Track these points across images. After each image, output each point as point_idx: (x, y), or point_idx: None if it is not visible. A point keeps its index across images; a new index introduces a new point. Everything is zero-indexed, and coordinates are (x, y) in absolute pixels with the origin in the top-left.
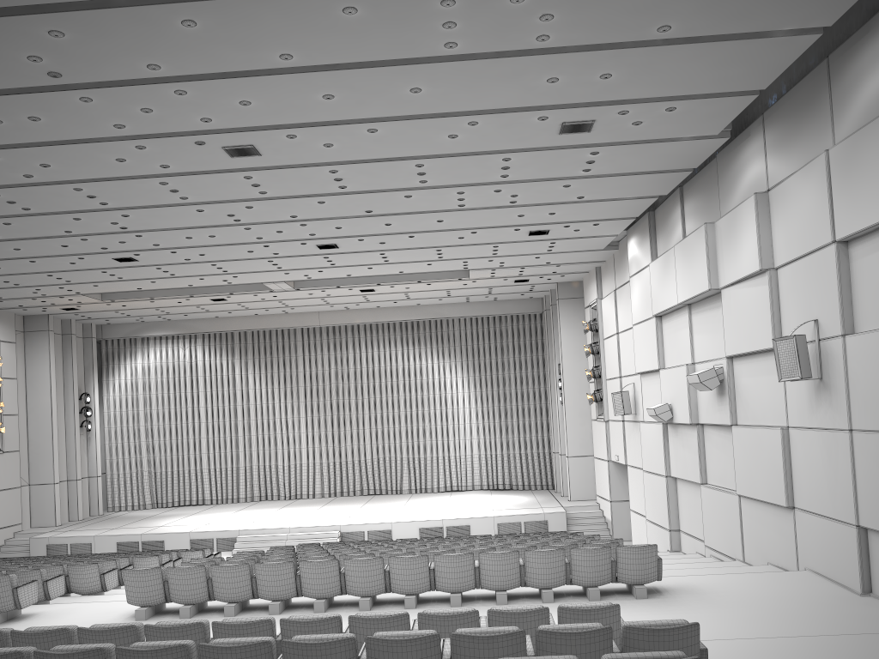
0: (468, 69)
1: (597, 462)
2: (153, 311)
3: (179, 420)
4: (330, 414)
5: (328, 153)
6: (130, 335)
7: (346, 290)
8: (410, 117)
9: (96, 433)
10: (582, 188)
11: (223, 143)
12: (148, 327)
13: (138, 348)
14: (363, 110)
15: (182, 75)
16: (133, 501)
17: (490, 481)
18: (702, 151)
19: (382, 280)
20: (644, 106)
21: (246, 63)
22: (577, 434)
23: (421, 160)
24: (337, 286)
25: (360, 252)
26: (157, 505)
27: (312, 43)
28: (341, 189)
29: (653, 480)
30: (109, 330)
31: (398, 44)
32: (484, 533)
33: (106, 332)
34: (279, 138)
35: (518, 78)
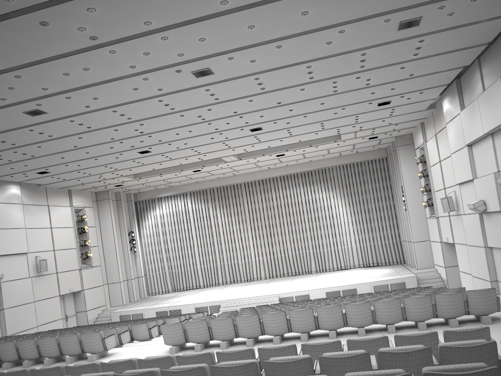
0: None
1: (433, 244)
2: (162, 182)
3: (182, 242)
4: (265, 230)
5: (253, 66)
6: (151, 197)
7: (268, 156)
8: (302, 33)
9: (139, 253)
10: (412, 68)
11: (191, 69)
12: (160, 191)
13: (156, 204)
14: (272, 33)
15: (164, 27)
16: (162, 289)
17: (364, 262)
18: (495, 28)
19: (288, 147)
20: (456, 0)
21: (201, 11)
22: (417, 228)
23: (309, 63)
24: (263, 154)
25: (275, 131)
26: (175, 290)
27: None
28: (262, 90)
29: (475, 251)
30: (140, 196)
31: None
32: (365, 292)
33: (139, 197)
34: (223, 61)
35: None
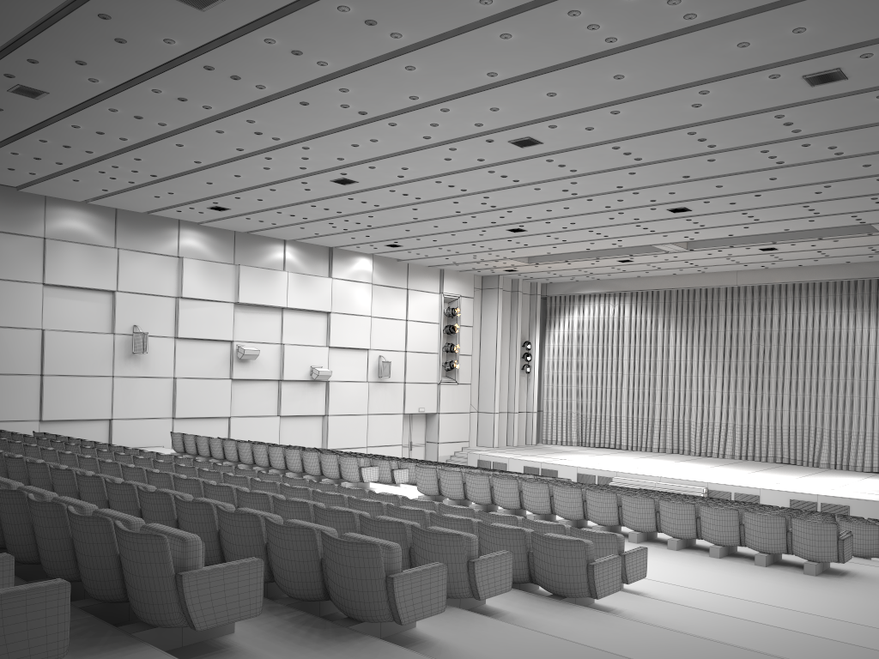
0: (648, 53)
1: None
2: (578, 272)
3: (605, 371)
4: (747, 375)
5: (595, 134)
6: (567, 293)
7: (744, 249)
8: (640, 96)
9: (534, 376)
10: None
11: (506, 138)
12: (582, 285)
13: (575, 304)
14: (590, 98)
15: (439, 98)
16: (562, 437)
17: None
18: None
19: (777, 238)
20: None
21: (469, 83)
22: None
23: (688, 129)
24: (730, 245)
25: (719, 213)
26: (581, 444)
27: (500, 62)
28: (638, 161)
29: None
30: (551, 288)
31: (566, 48)
32: (866, 517)
33: (549, 290)
34: (544, 129)
35: (704, 50)
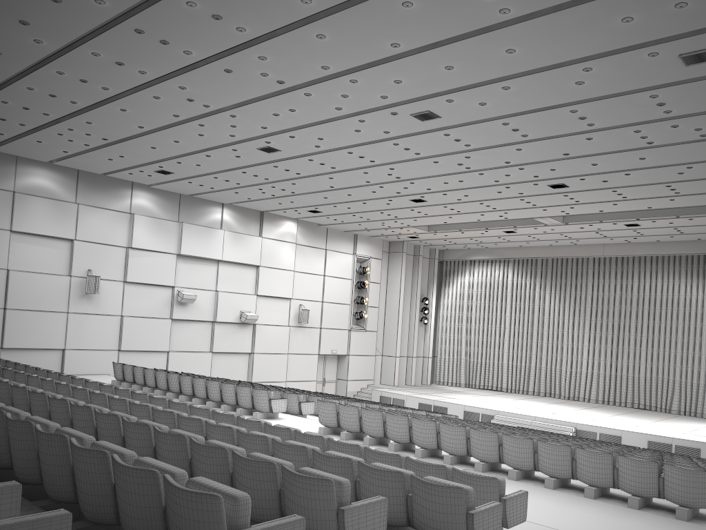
0: (538, 27)
1: None
2: (469, 240)
3: (490, 324)
4: (610, 333)
5: (488, 110)
6: (460, 258)
7: (611, 224)
8: (529, 72)
9: (430, 327)
10: None
11: (409, 112)
12: (473, 252)
13: (467, 268)
14: (484, 73)
15: (348, 70)
16: (452, 379)
17: None
18: None
19: (640, 215)
20: None
21: (374, 54)
22: None
23: (571, 107)
24: (599, 220)
25: (593, 190)
26: (468, 386)
27: (403, 32)
28: (524, 137)
29: None
30: (447, 254)
31: (463, 19)
32: None
33: (445, 255)
34: (442, 103)
35: (591, 24)
